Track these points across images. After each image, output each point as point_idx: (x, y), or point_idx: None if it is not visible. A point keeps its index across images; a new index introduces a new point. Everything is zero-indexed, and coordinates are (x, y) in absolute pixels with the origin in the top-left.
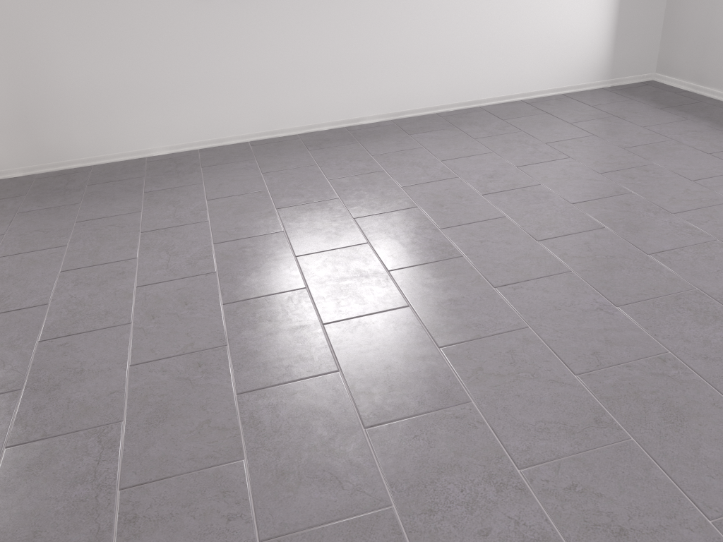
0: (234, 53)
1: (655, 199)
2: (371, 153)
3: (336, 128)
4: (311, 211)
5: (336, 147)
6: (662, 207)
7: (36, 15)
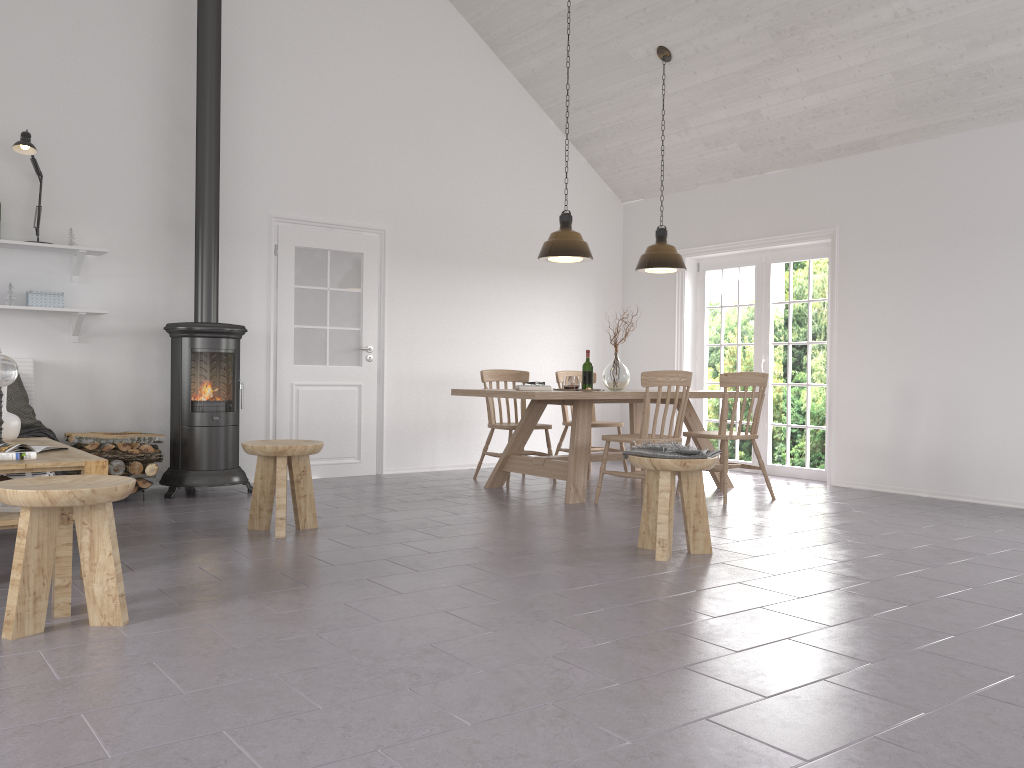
0: None
1: None
2: None
3: None
4: None
5: None
6: None
7: (974, 386)
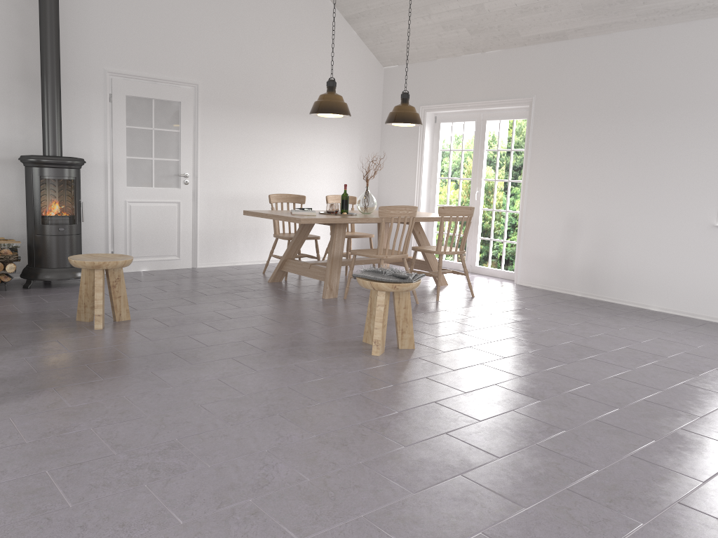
0: None
1: None
2: None
3: None
4: (670, 344)
5: None
6: None
7: (619, 220)
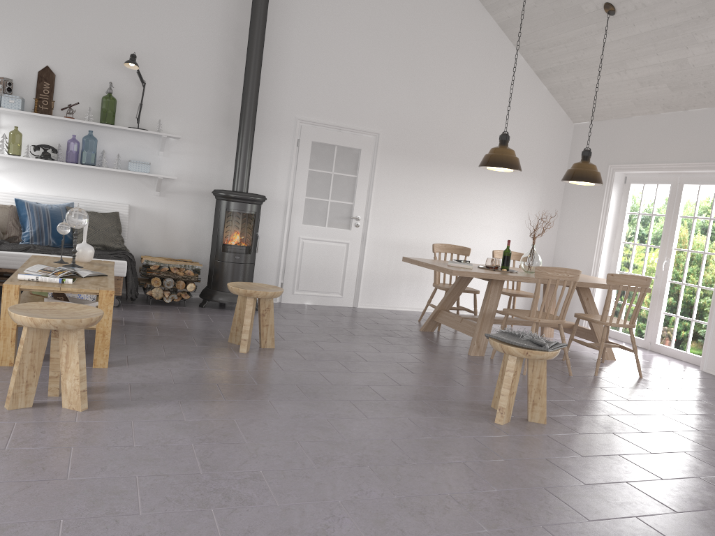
0: None
1: None
2: None
3: None
4: None
5: None
6: None
7: None
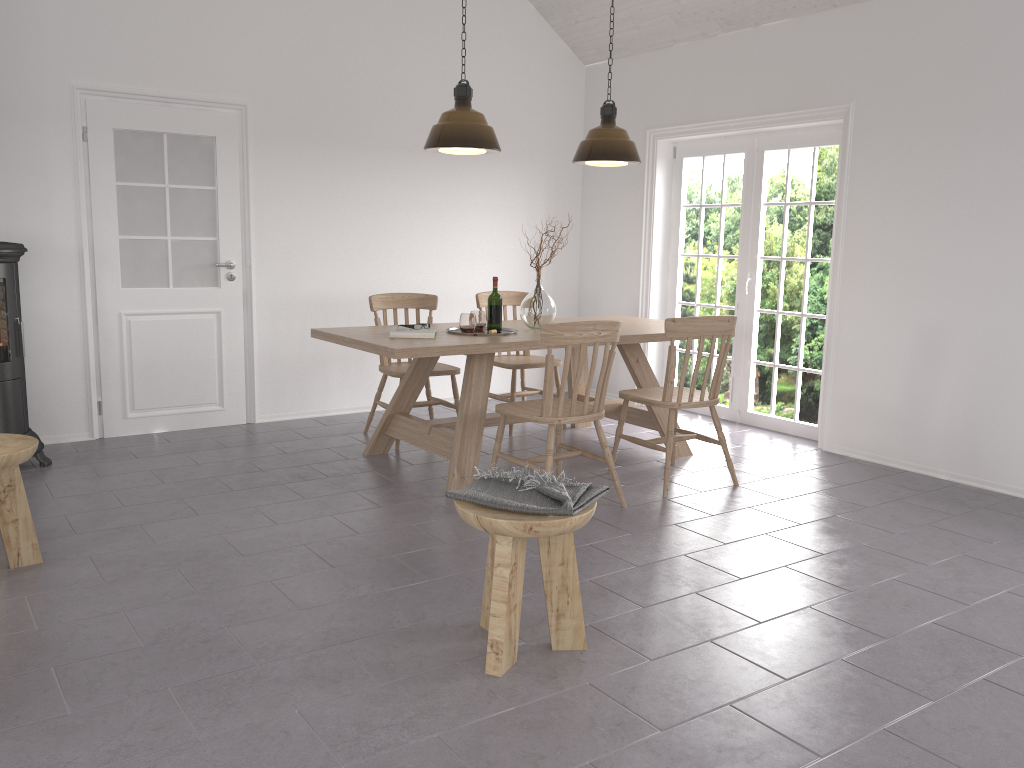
0: None
1: None
2: None
3: None
4: None
5: None
6: None
7: None
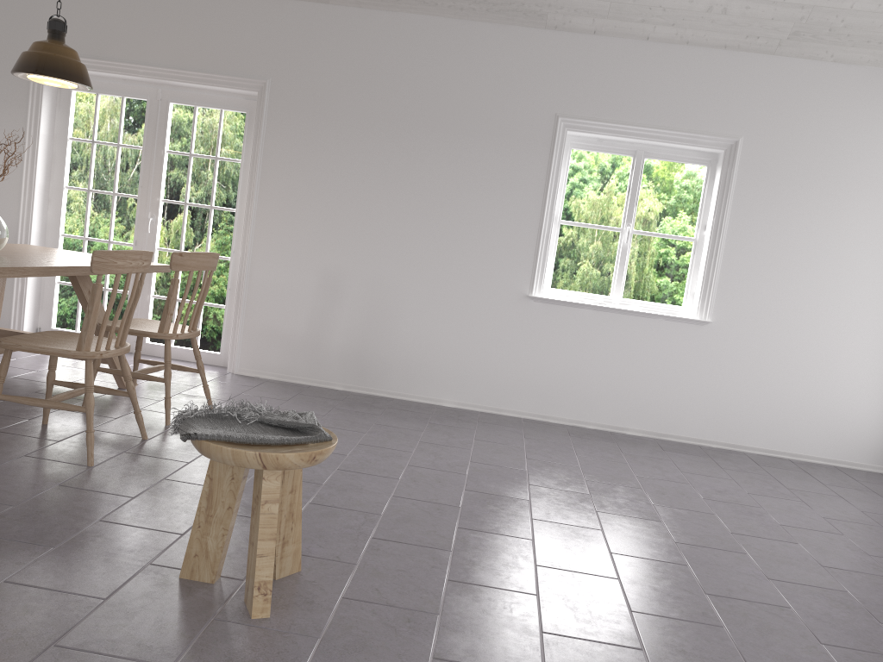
0: (533, 345)
1: (861, 543)
2: (622, 451)
3: (601, 429)
4: (553, 466)
5: (594, 440)
6: (863, 549)
7: (402, 282)
